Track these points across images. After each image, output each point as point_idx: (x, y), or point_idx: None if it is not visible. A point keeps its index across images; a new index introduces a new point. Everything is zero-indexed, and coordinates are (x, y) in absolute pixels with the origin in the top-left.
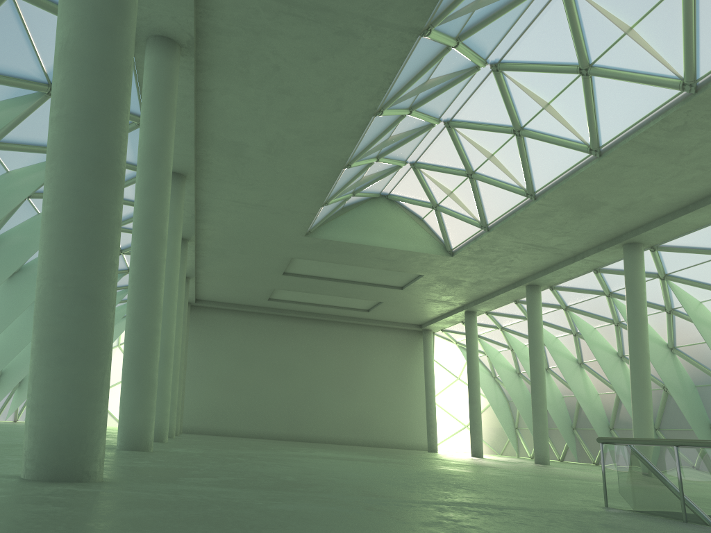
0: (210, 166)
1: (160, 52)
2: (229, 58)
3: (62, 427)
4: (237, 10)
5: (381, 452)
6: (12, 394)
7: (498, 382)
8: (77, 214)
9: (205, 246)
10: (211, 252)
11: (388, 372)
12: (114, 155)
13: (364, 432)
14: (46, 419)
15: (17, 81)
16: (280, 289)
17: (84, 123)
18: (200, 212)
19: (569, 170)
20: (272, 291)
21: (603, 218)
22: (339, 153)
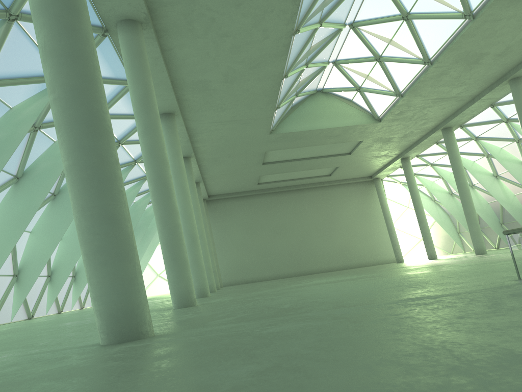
0: (189, 102)
1: (127, 31)
2: (177, 22)
3: (116, 307)
4: None
5: (362, 270)
6: None
7: (438, 203)
8: (85, 163)
9: (203, 158)
10: (208, 161)
11: (355, 214)
12: (100, 116)
13: (348, 259)
14: (104, 304)
15: (39, 79)
16: (263, 175)
17: (72, 99)
18: (192, 136)
19: (452, 36)
20: (259, 178)
21: (488, 65)
22: (276, 69)
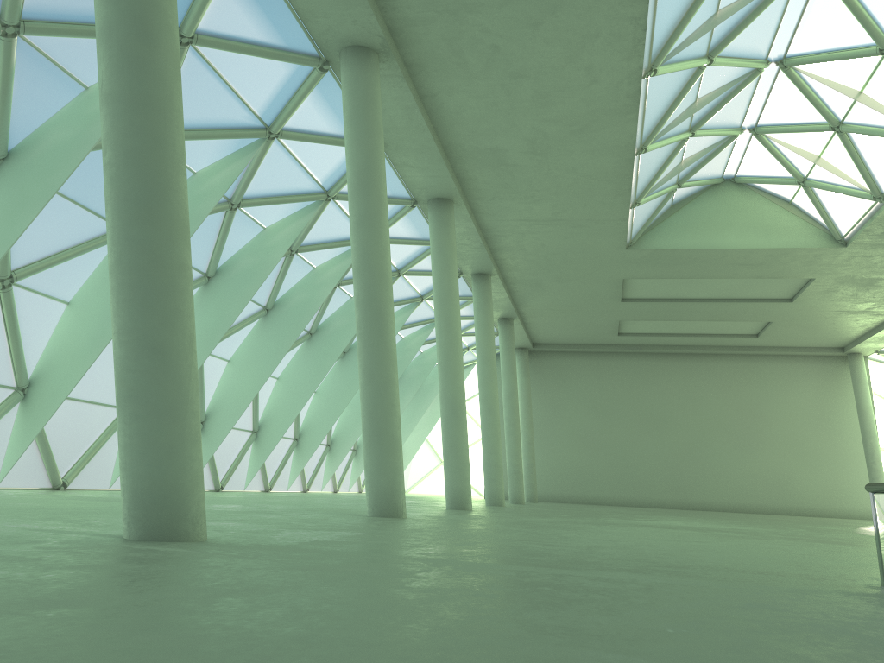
0: (476, 183)
1: (352, 65)
2: (437, 51)
3: (144, 485)
4: None
5: (781, 521)
6: (350, 463)
7: None
8: (129, 263)
9: (515, 279)
10: (524, 285)
11: (803, 415)
12: (162, 195)
13: (781, 496)
14: (129, 477)
15: (232, 132)
16: (626, 319)
17: (124, 166)
18: (490, 240)
19: None
20: (618, 324)
21: None
22: (620, 136)
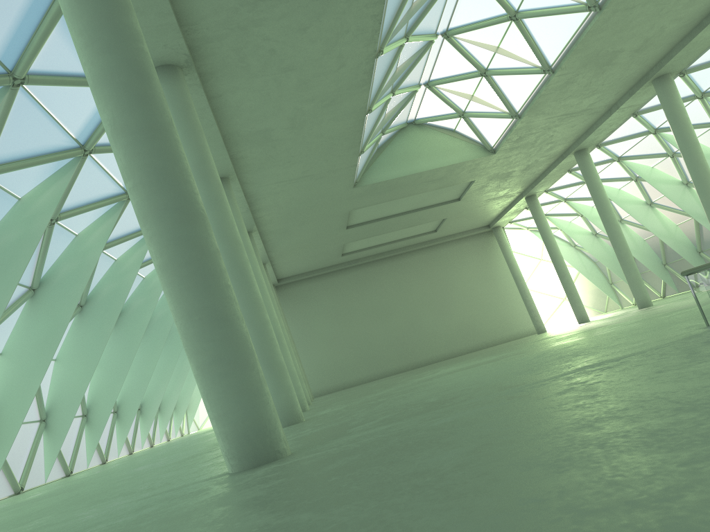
0: (246, 160)
1: (166, 81)
2: (227, 60)
3: (245, 425)
4: (218, 15)
5: (496, 350)
6: (157, 419)
7: (579, 248)
8: (184, 258)
9: (268, 231)
10: (275, 234)
11: (475, 278)
12: (192, 199)
13: (474, 338)
14: (230, 423)
15: (54, 156)
16: (348, 242)
17: (157, 183)
18: (252, 204)
19: (575, 34)
20: (342, 247)
21: (624, 65)
22: (356, 103)
